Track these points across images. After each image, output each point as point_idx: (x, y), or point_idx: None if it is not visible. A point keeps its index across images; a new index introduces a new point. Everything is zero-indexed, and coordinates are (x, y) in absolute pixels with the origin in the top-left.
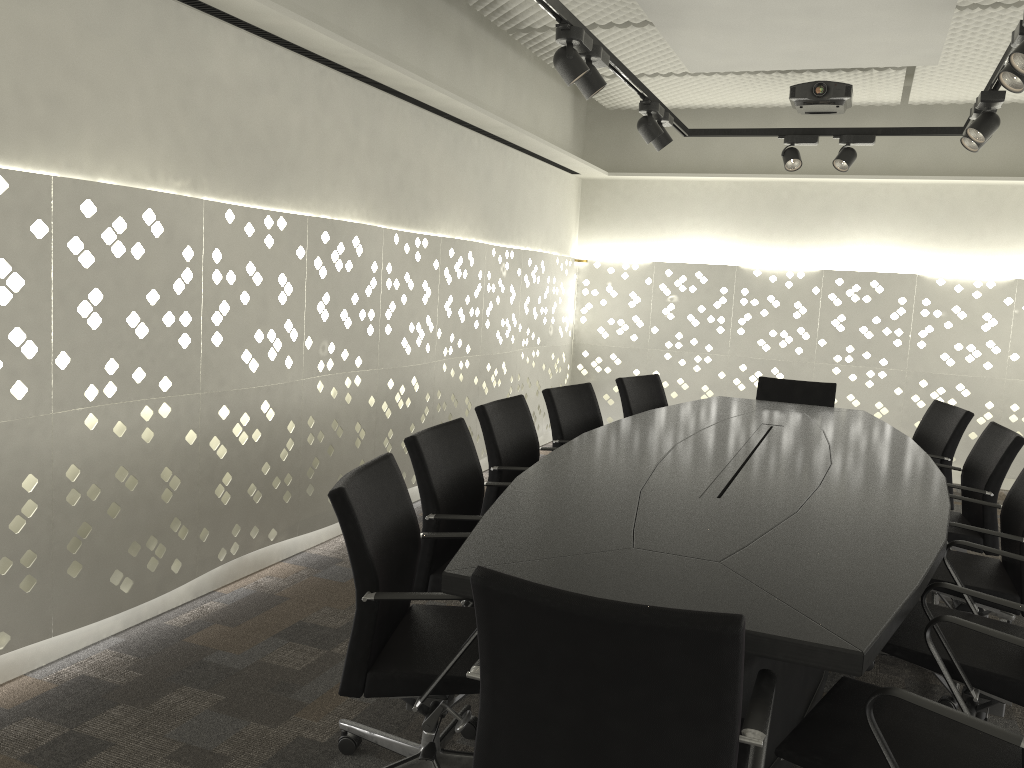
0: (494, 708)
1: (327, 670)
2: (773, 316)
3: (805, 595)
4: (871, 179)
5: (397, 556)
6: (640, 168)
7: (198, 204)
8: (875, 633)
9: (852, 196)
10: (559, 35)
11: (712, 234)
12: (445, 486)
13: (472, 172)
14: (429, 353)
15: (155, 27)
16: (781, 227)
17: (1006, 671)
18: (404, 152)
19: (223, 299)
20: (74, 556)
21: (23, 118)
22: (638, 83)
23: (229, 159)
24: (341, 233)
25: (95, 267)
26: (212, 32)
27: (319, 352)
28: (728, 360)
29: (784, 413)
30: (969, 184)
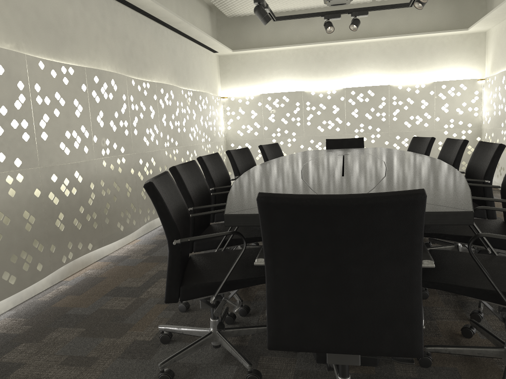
0: (275, 278)
1: (140, 306)
2: (323, 114)
3: None
4: (362, 40)
5: (182, 225)
6: (248, 47)
7: (22, 56)
8: (470, 205)
9: (353, 50)
10: None
11: (288, 77)
12: (193, 194)
13: (166, 49)
14: (158, 145)
15: None
16: (321, 69)
17: None
18: (130, 35)
19: (44, 113)
20: None
21: None
22: None
23: (36, 33)
24: (104, 77)
25: None
26: None
27: (101, 144)
28: (304, 138)
29: (345, 151)
30: (407, 38)
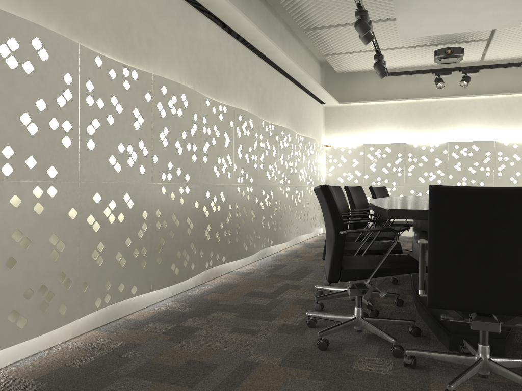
0: (436, 252)
1: (278, 304)
2: (425, 166)
3: None
4: (468, 97)
5: None
6: (353, 100)
7: (198, 95)
8: None
9: (458, 106)
10: (357, 14)
11: (391, 129)
12: None
13: (286, 97)
14: (276, 180)
15: (181, 14)
16: (425, 123)
17: None
18: (263, 84)
19: (206, 141)
20: (159, 253)
21: (140, 48)
22: (377, 44)
23: (205, 77)
24: (245, 117)
25: (166, 117)
26: (199, 19)
27: (238, 173)
28: (404, 188)
29: None
30: (515, 97)
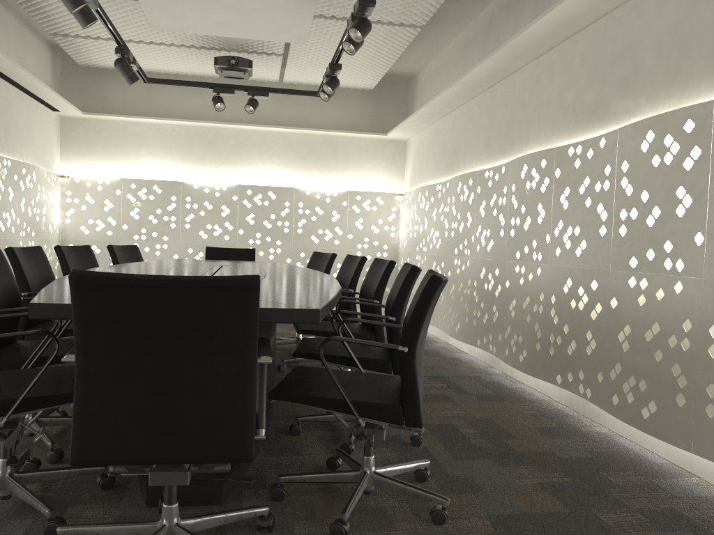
0: (88, 376)
1: None
2: (208, 215)
3: (278, 299)
4: (264, 127)
5: None
6: (107, 111)
7: None
8: (322, 305)
9: (253, 138)
10: None
11: (163, 160)
12: None
13: None
14: None
15: None
16: (210, 157)
17: (376, 356)
18: None
19: None
20: None
21: None
22: (116, 31)
23: None
24: None
25: None
26: None
27: None
28: (180, 246)
29: (227, 262)
30: (319, 134)
